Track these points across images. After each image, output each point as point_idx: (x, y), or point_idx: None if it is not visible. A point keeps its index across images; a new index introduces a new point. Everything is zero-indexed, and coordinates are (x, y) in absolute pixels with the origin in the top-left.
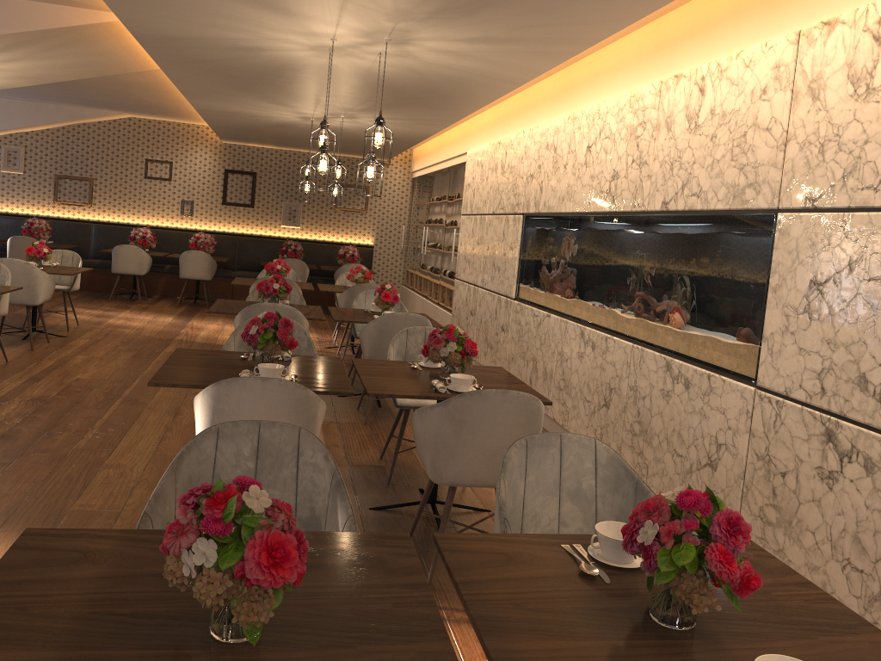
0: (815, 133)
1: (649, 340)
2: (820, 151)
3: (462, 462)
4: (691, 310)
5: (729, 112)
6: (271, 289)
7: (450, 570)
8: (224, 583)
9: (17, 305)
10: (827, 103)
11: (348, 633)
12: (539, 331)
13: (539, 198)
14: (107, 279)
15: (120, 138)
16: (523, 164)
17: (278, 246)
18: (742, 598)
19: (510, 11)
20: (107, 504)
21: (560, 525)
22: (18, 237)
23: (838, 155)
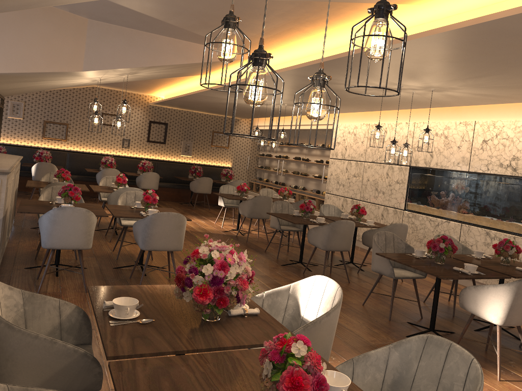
0: None
1: None
2: None
3: None
4: None
5: None
6: (310, 208)
7: None
8: None
9: None
10: None
11: None
12: (438, 229)
13: (429, 160)
14: None
15: (86, 99)
16: (408, 140)
17: (180, 167)
18: None
19: None
20: (379, 339)
21: None
22: (42, 163)
23: None
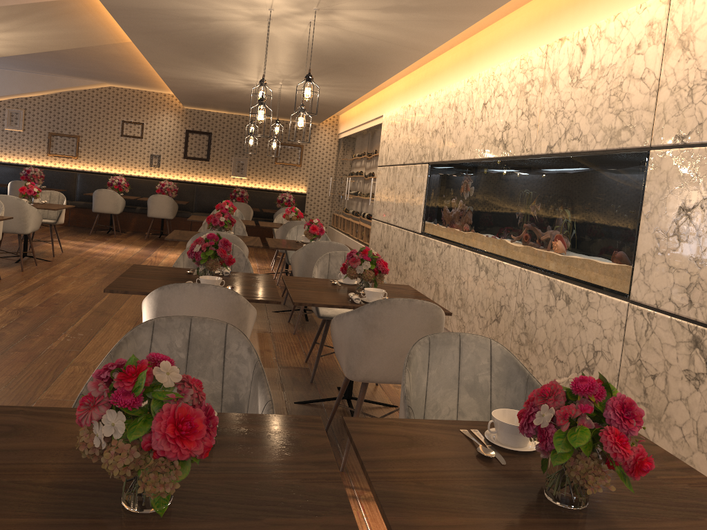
0: (684, 79)
1: (534, 264)
2: (689, 94)
3: (373, 361)
4: (571, 237)
5: (607, 66)
6: (218, 221)
7: (357, 450)
8: (131, 455)
9: (14, 237)
10: (696, 52)
11: (255, 505)
12: (441, 260)
13: (442, 149)
14: (89, 217)
15: (102, 103)
16: (429, 122)
17: (228, 193)
18: (635, 480)
19: None
20: (70, 395)
21: (458, 415)
22: (17, 182)
23: (706, 97)
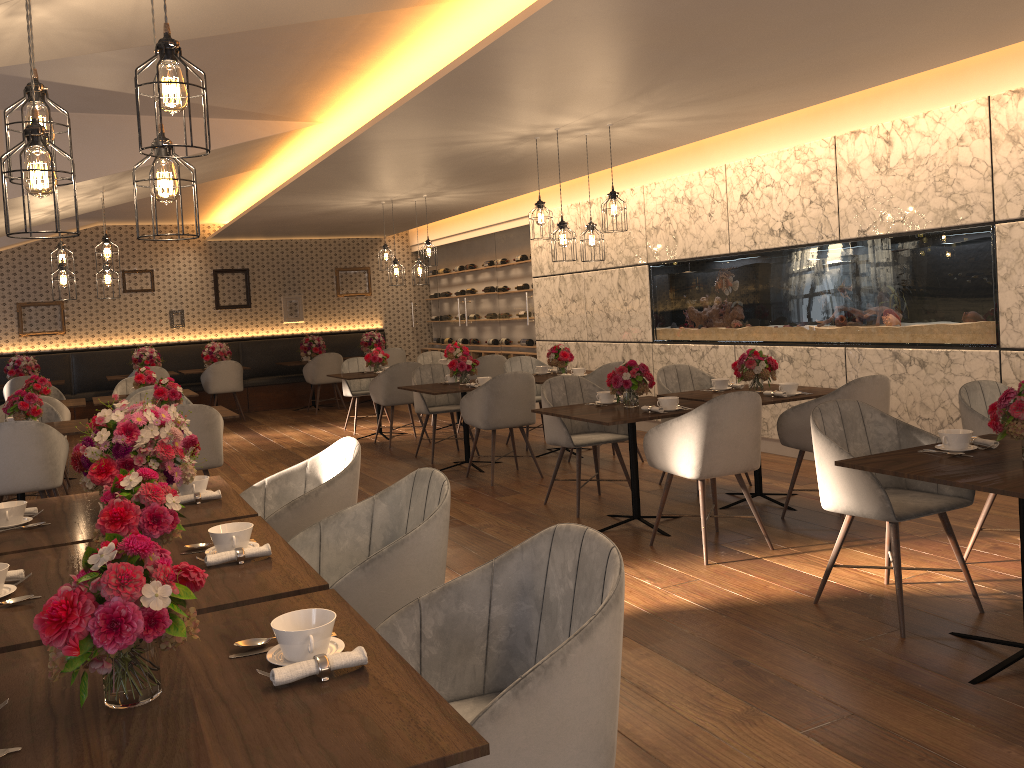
0: (1020, 166)
1: (864, 340)
2: None
3: None
4: (912, 308)
5: (924, 156)
6: (466, 366)
7: None
8: None
9: None
10: None
11: None
12: (704, 363)
13: (673, 246)
14: None
15: (89, 251)
16: (639, 219)
17: (285, 345)
18: None
19: (755, 96)
20: None
21: None
22: (20, 378)
23: None
